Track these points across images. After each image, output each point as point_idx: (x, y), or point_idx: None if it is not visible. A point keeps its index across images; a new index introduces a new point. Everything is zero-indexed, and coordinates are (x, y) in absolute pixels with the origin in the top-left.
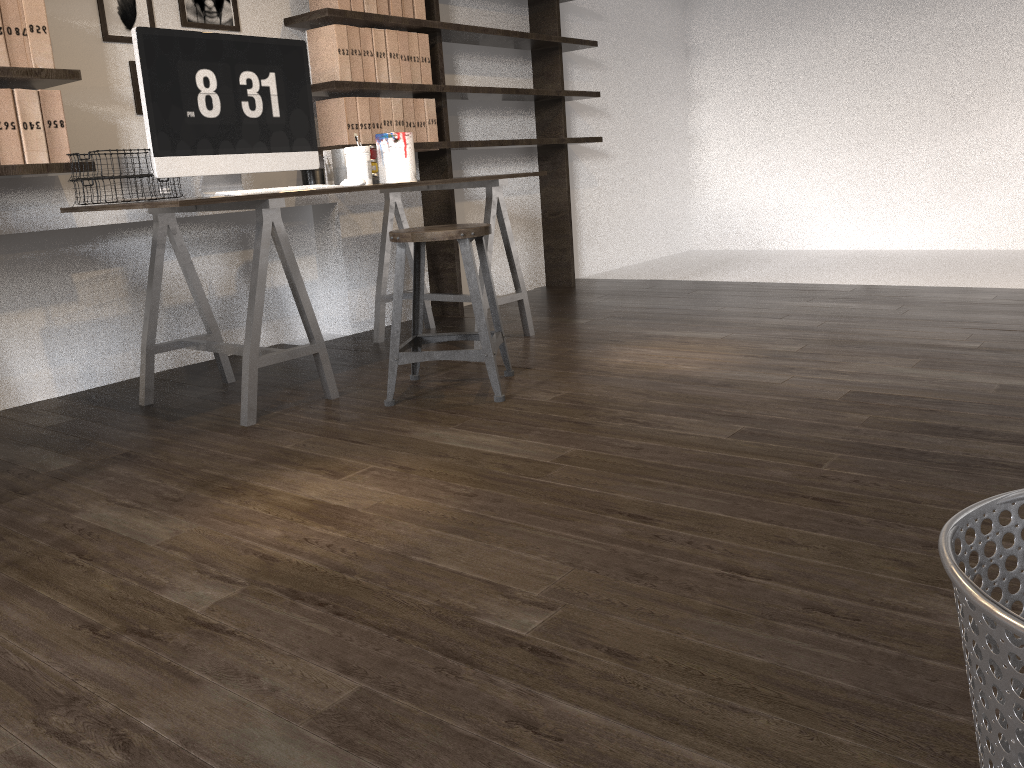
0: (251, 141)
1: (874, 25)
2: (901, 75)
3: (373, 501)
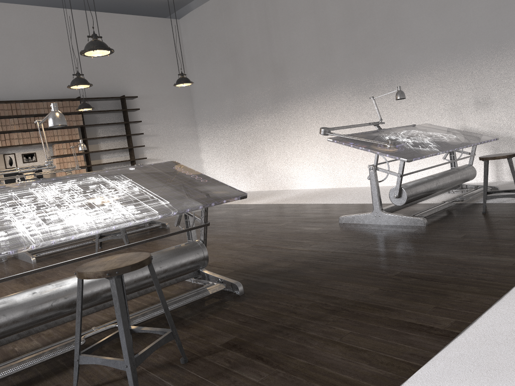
0: None
1: (229, 130)
2: (235, 144)
3: None
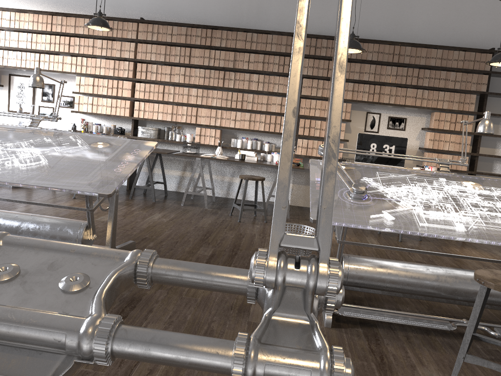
0: (382, 161)
1: None
2: None
3: (333, 238)
